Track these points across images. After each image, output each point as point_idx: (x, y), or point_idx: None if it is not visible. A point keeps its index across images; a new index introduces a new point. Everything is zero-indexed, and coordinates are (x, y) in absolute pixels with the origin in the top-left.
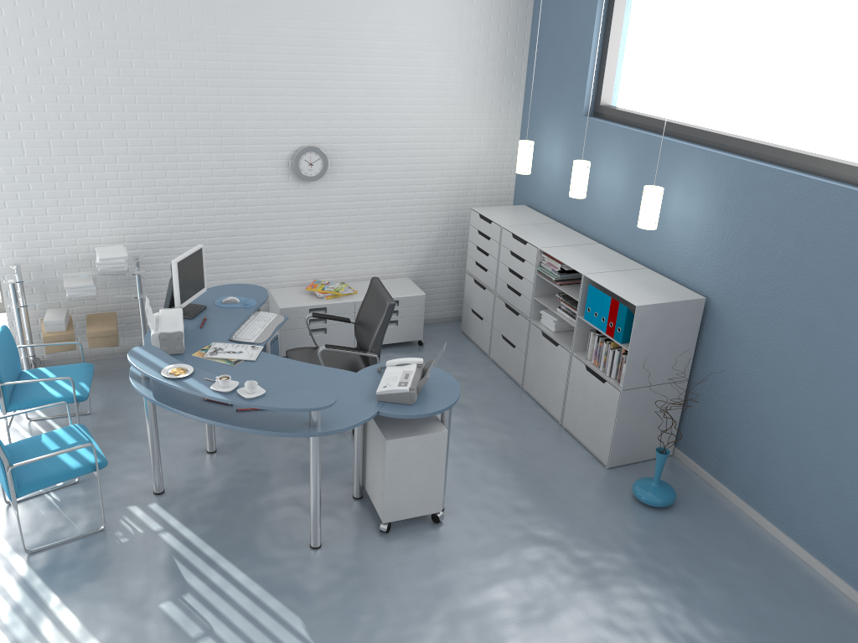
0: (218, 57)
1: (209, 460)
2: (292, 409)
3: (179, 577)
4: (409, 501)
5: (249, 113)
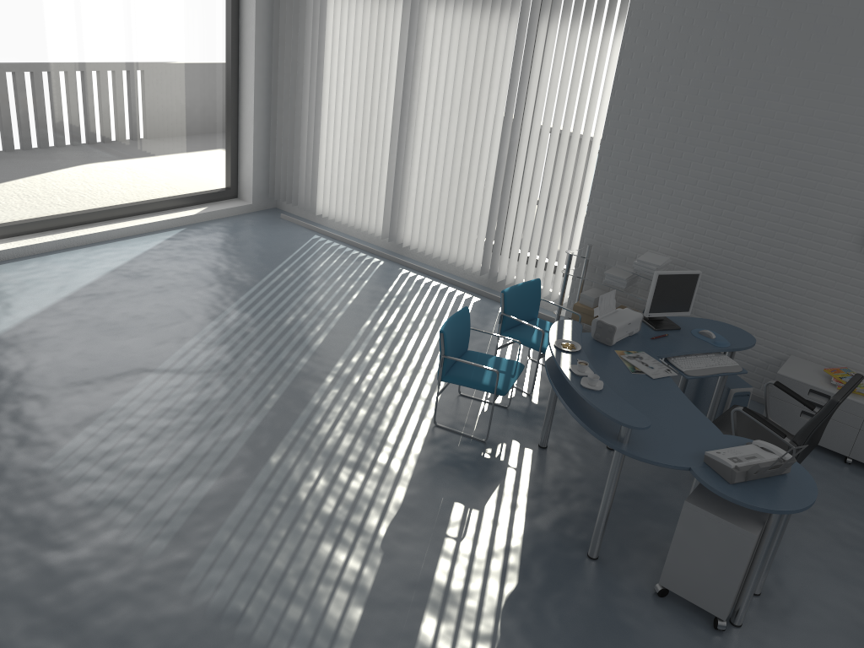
0: (828, 106)
1: (599, 452)
2: (601, 411)
3: (485, 498)
4: (691, 582)
5: (841, 169)
